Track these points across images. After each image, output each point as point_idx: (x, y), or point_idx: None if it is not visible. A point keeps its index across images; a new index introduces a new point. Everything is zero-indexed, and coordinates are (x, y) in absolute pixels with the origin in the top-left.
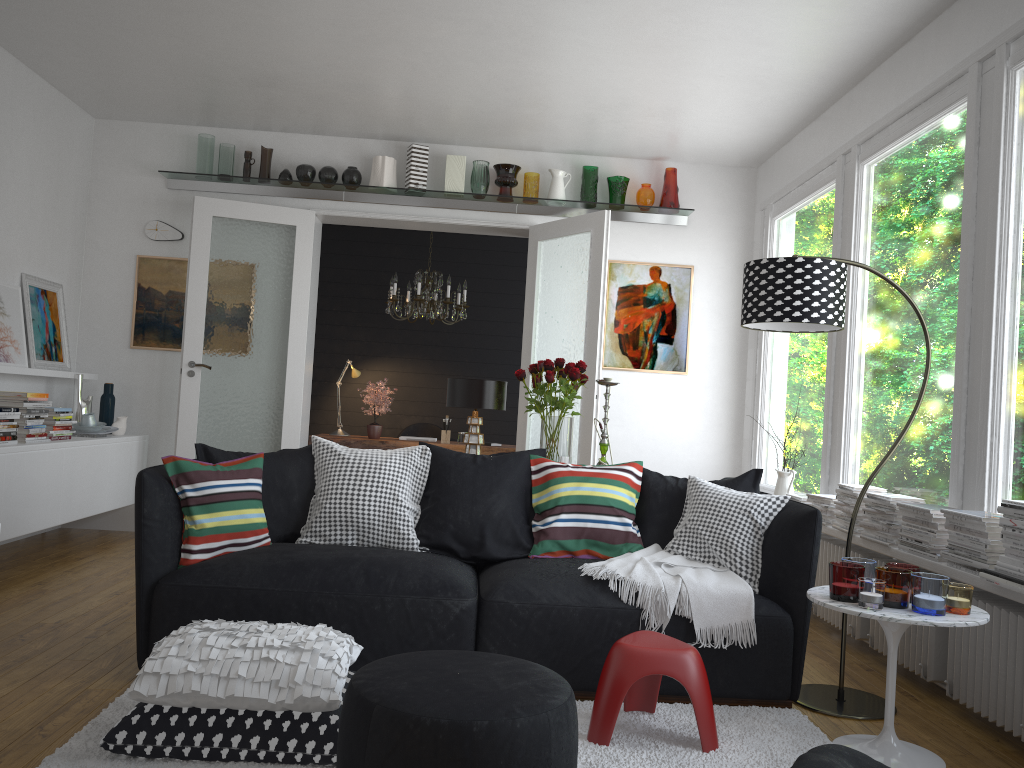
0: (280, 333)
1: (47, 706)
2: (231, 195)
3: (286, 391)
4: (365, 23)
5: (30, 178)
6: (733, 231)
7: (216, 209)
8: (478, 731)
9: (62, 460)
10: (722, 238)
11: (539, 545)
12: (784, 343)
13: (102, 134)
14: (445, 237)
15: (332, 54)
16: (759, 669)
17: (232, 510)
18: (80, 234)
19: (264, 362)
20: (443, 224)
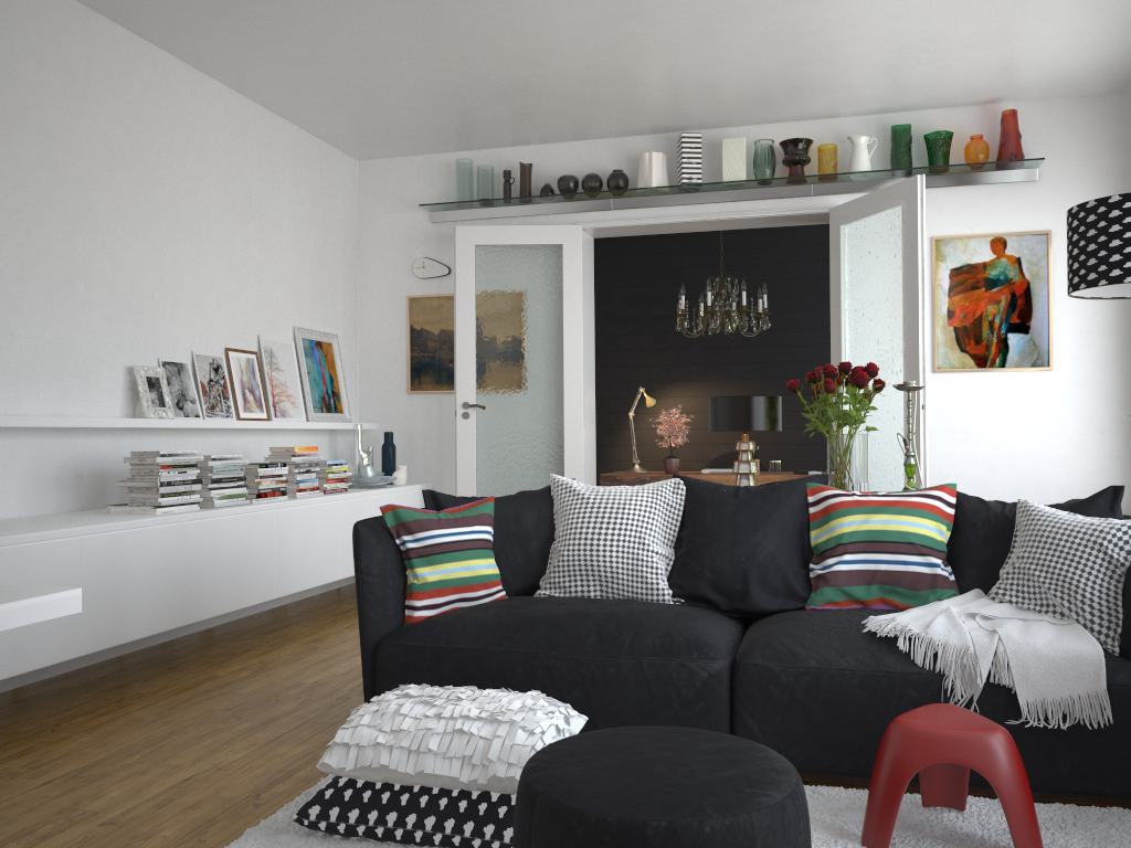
0: (554, 364)
1: (272, 772)
2: (494, 220)
3: (565, 427)
4: (592, 1)
5: (294, 230)
6: (1104, 178)
7: (478, 237)
8: (653, 834)
9: (336, 513)
10: (1089, 190)
11: (817, 594)
12: None
13: (366, 175)
14: (744, 237)
15: (567, 45)
16: (1120, 758)
17: (456, 561)
18: (352, 281)
19: (539, 397)
20: (726, 220)
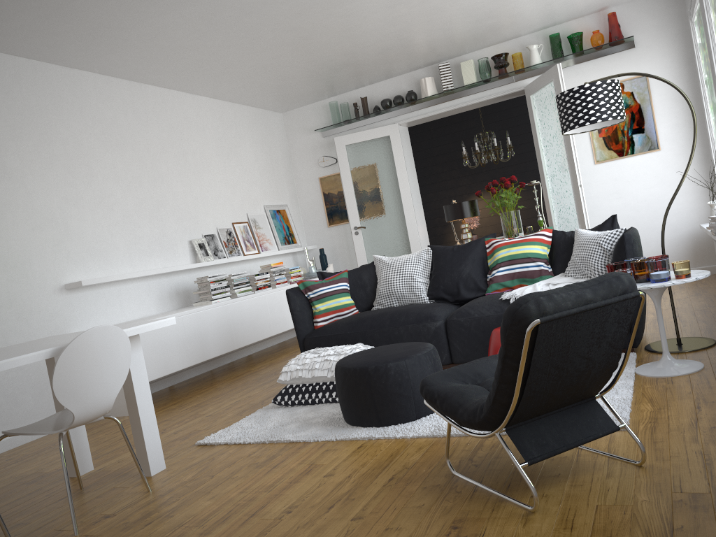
0: (396, 198)
1: (269, 395)
2: (354, 129)
3: (408, 230)
4: (362, 24)
5: (255, 157)
6: (673, 38)
7: (346, 141)
8: (370, 370)
9: None
10: (665, 46)
11: (489, 287)
12: (712, 110)
13: (287, 120)
14: (499, 104)
15: (360, 43)
16: None
17: (332, 300)
18: (290, 175)
19: (392, 217)
20: (471, 105)
